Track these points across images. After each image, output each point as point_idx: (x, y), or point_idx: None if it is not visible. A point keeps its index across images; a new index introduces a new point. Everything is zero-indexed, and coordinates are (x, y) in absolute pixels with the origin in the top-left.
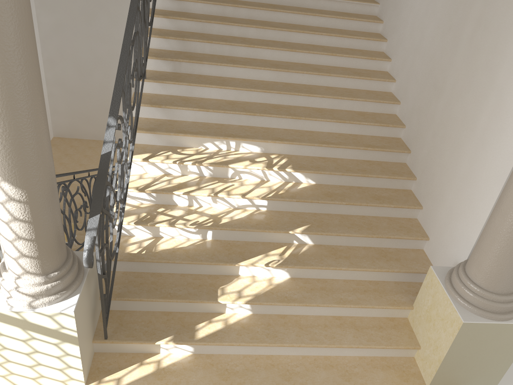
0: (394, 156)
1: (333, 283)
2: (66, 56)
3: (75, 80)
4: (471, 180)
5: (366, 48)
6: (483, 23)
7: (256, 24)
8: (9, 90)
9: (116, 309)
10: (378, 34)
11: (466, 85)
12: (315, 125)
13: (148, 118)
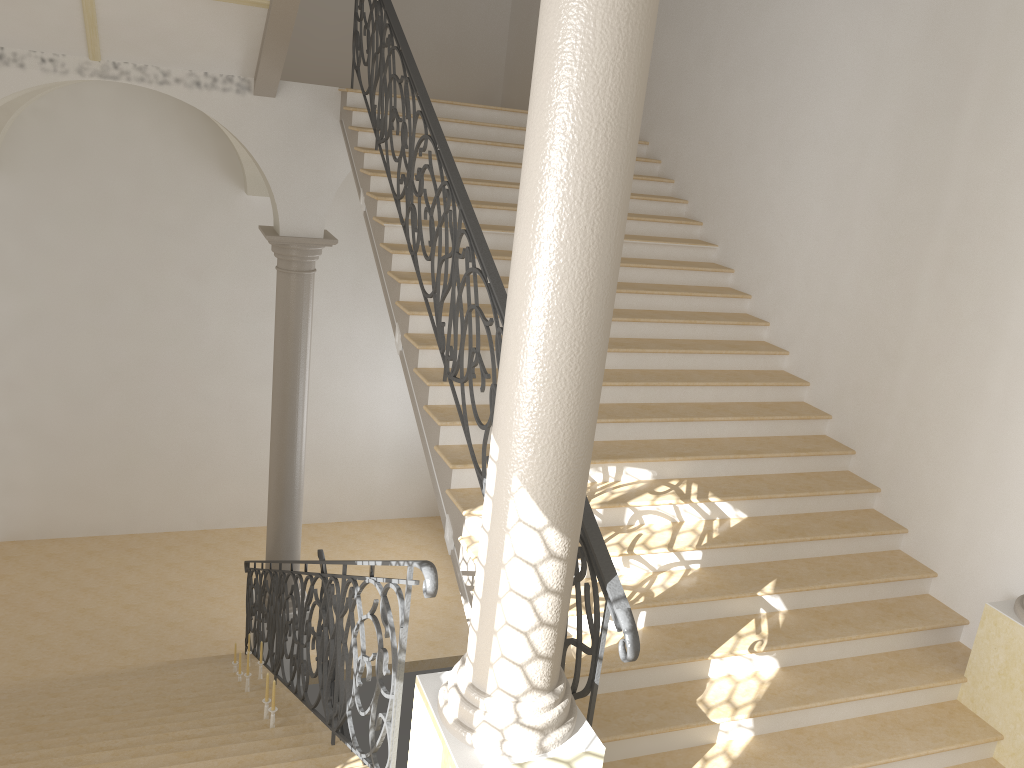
0: (833, 462)
1: (842, 665)
2: (46, 372)
3: (61, 418)
4: (1000, 470)
5: (723, 309)
6: (955, 263)
7: None
8: (594, 385)
9: None
10: (731, 289)
11: (947, 344)
12: (711, 428)
13: (465, 445)
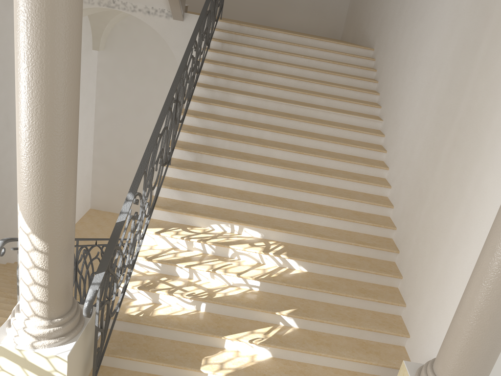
0: (384, 254)
1: (312, 368)
2: (114, 140)
3: (118, 161)
4: (444, 281)
5: (368, 156)
6: (456, 145)
7: (272, 128)
8: (51, 163)
9: (107, 365)
10: (380, 146)
11: (443, 196)
12: (313, 219)
13: (167, 198)
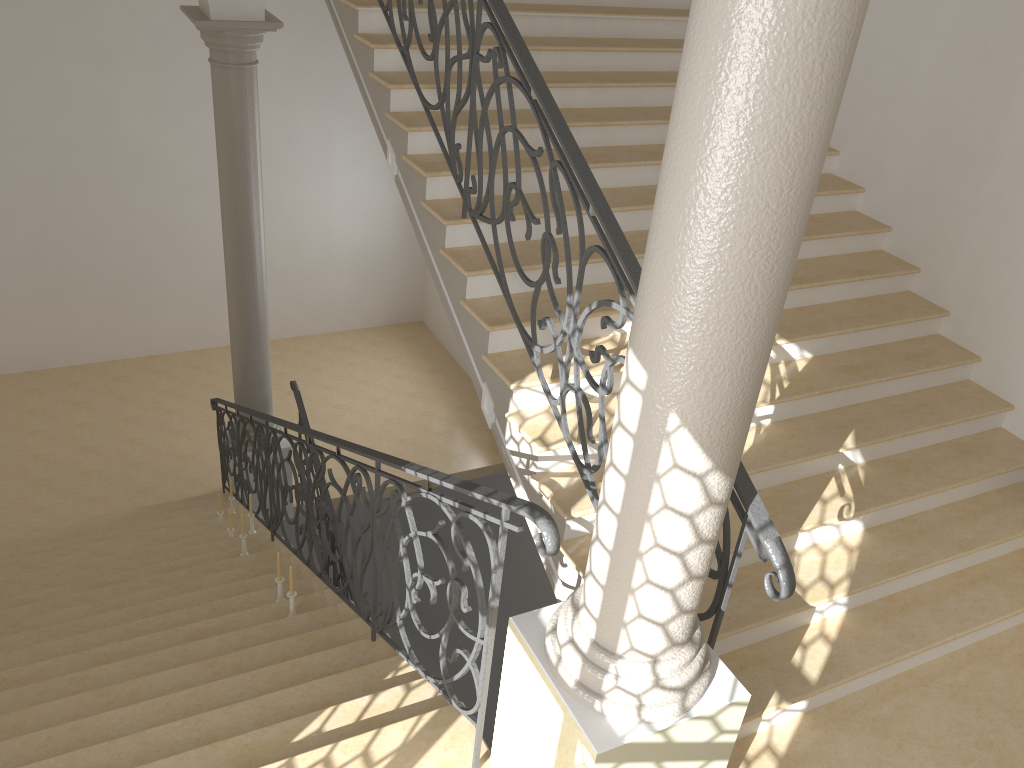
0: (895, 283)
1: (927, 520)
2: None
3: None
4: None
5: None
6: None
7: (586, 80)
8: (787, 287)
9: None
10: None
11: None
12: None
13: (496, 296)
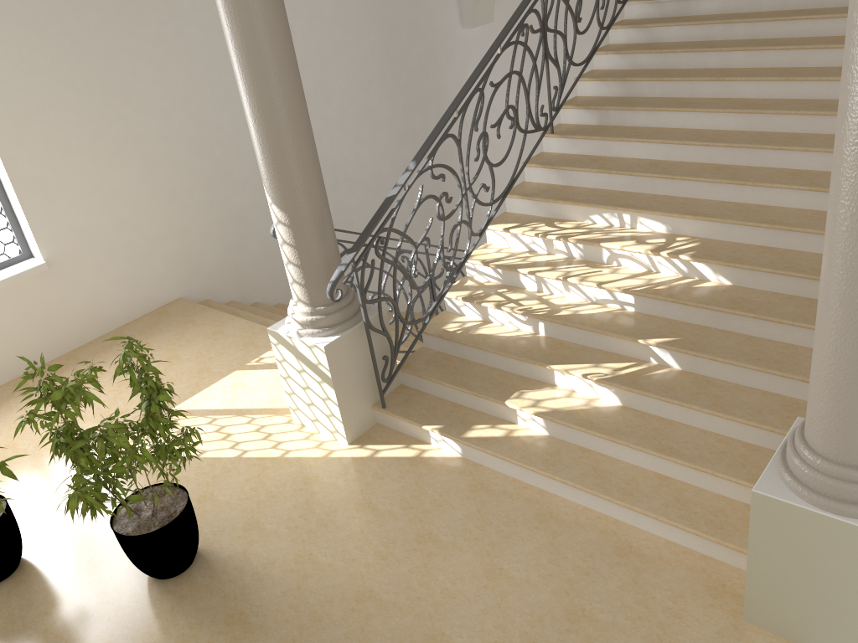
0: None
1: (679, 429)
2: None
3: None
4: None
5: None
6: None
7: (748, 45)
8: (266, 120)
9: (413, 386)
10: None
11: None
12: (774, 196)
13: (541, 183)
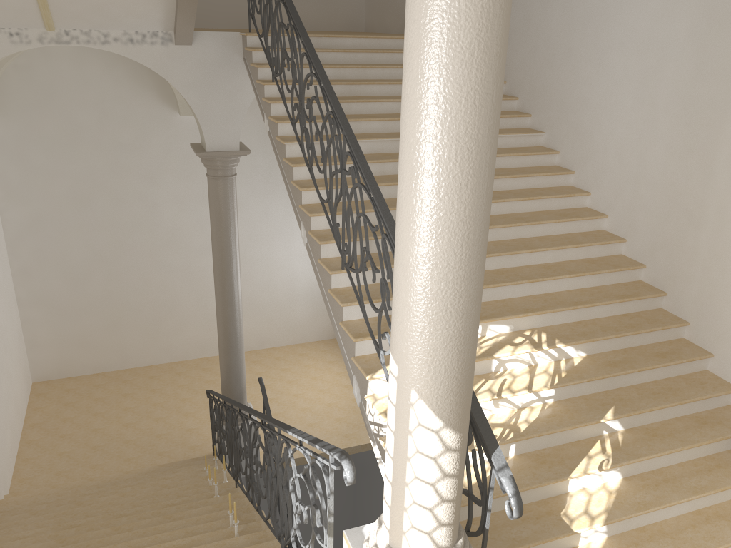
0: (649, 303)
1: (671, 472)
2: (49, 260)
3: (64, 292)
4: None
5: (553, 184)
6: None
7: None
8: (475, 311)
9: None
10: (558, 167)
11: None
12: (553, 285)
13: (363, 319)
